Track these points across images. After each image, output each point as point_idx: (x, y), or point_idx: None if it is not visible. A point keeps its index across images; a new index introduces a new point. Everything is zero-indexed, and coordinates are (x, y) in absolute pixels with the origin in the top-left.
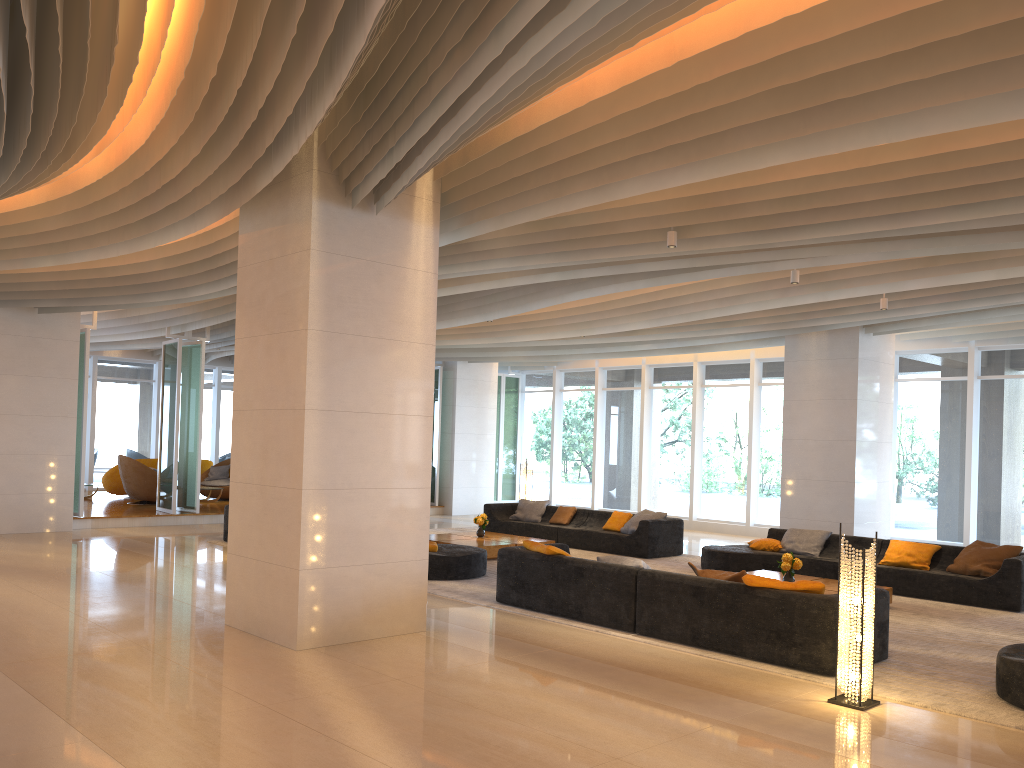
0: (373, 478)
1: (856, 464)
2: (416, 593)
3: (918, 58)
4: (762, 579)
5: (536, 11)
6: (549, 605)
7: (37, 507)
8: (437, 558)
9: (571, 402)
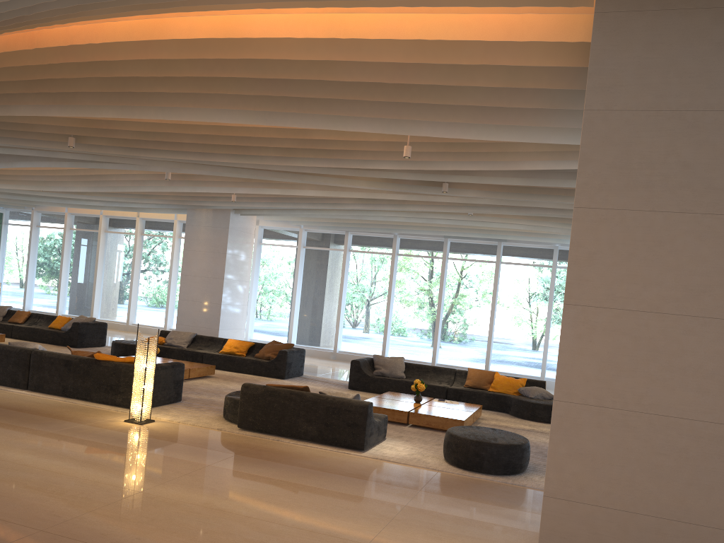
0: None
1: (223, 293)
2: None
3: (169, 81)
4: (106, 355)
5: None
6: None
7: None
8: None
9: (45, 236)
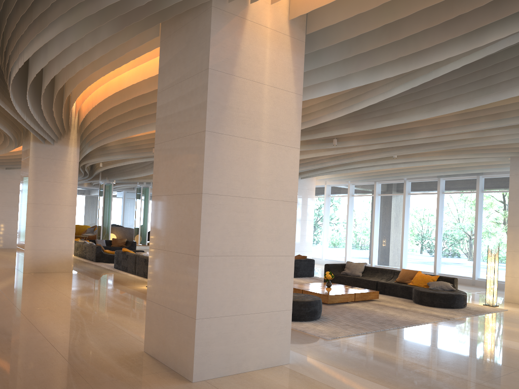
0: (52, 224)
1: None
2: (69, 260)
3: (131, 114)
4: None
5: (10, 114)
6: (122, 267)
7: (4, 239)
8: (111, 255)
9: None
